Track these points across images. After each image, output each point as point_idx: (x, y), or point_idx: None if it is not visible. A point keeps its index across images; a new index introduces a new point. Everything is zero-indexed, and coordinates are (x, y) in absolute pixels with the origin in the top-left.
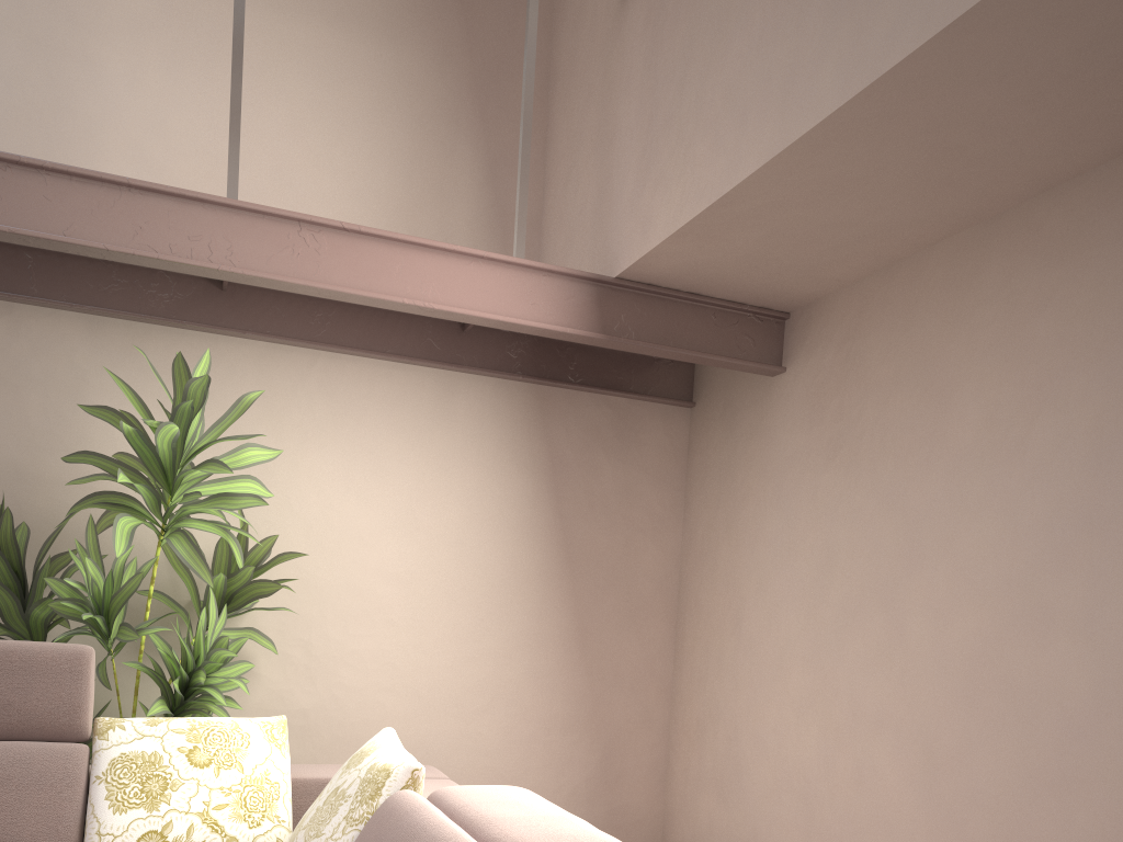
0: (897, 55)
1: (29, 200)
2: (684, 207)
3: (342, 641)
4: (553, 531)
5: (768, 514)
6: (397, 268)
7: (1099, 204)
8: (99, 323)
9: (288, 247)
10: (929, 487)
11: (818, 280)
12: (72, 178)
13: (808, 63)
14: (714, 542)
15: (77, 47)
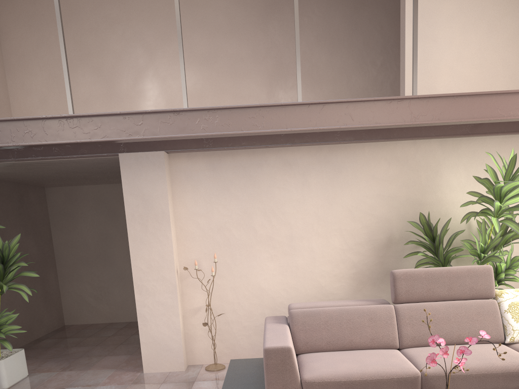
0: None
1: (462, 108)
2: None
3: None
4: None
5: None
6: None
7: None
8: (444, 141)
9: None
10: None
11: None
12: (476, 96)
13: None
14: None
15: (431, 34)
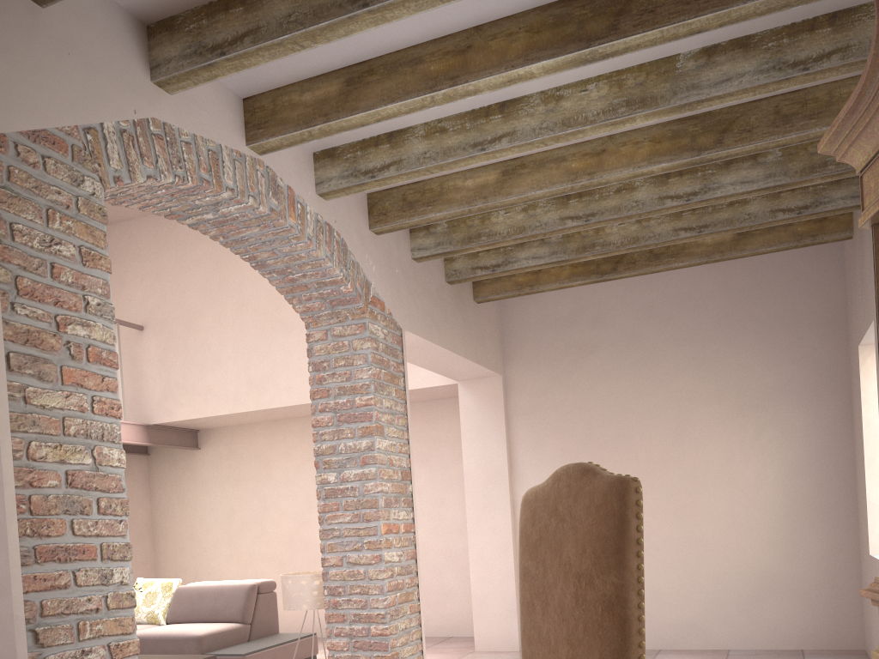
0: (273, 406)
1: None
2: (192, 413)
3: None
4: None
5: (200, 496)
6: None
7: (305, 425)
8: None
9: None
10: (267, 489)
11: (218, 425)
12: None
13: (243, 394)
14: (172, 506)
15: None
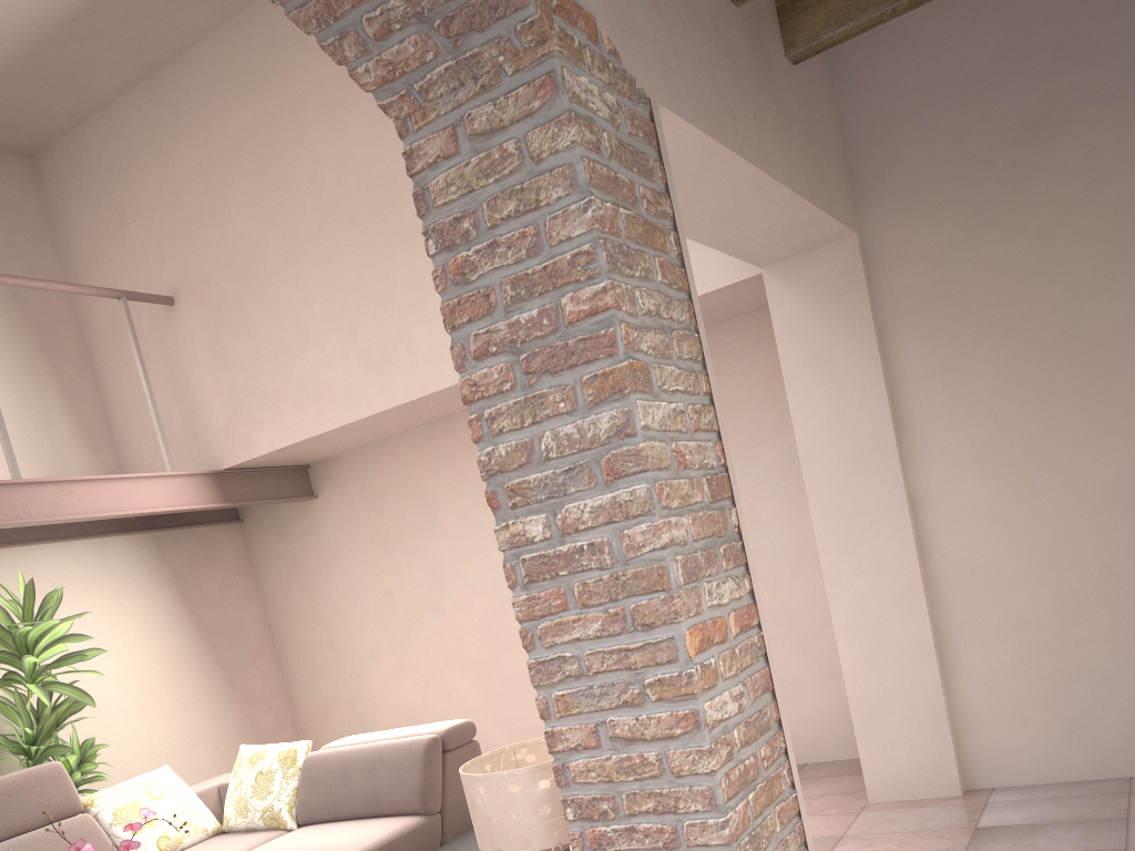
0: (414, 395)
1: None
2: (283, 437)
3: (97, 732)
4: (192, 622)
5: (334, 577)
6: (116, 494)
7: None
8: None
9: (57, 498)
10: (438, 548)
11: (336, 451)
12: None
13: (358, 385)
14: (294, 600)
15: None
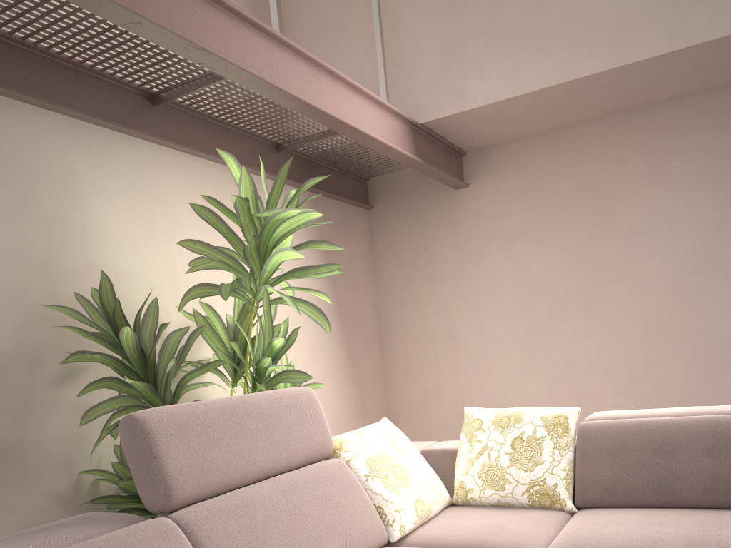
0: (719, 33)
1: (187, 13)
2: (510, 87)
3: None
4: (331, 291)
5: (468, 269)
6: (350, 105)
7: (699, 111)
8: (78, 126)
9: (309, 81)
10: (606, 245)
11: (512, 135)
12: None
13: (637, 23)
14: (414, 290)
15: None
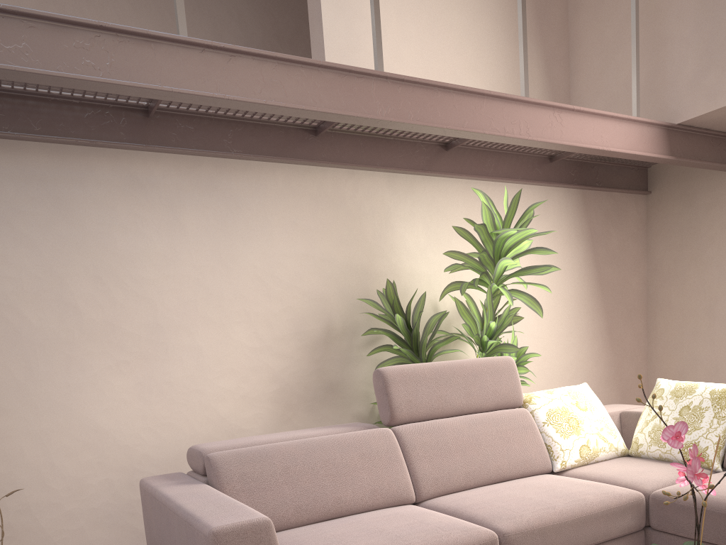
0: None
1: (447, 108)
2: None
3: None
4: (594, 273)
5: None
6: (592, 129)
7: None
8: (393, 177)
9: (550, 123)
10: None
11: None
12: (464, 93)
13: None
14: (681, 268)
15: (357, 9)
